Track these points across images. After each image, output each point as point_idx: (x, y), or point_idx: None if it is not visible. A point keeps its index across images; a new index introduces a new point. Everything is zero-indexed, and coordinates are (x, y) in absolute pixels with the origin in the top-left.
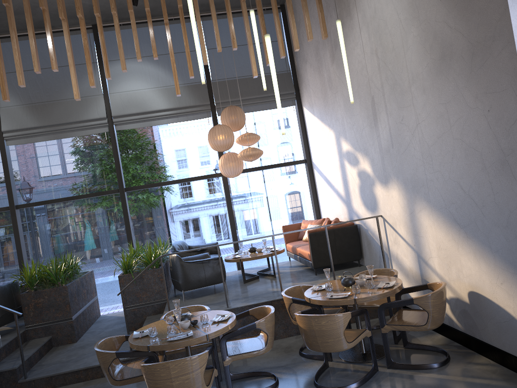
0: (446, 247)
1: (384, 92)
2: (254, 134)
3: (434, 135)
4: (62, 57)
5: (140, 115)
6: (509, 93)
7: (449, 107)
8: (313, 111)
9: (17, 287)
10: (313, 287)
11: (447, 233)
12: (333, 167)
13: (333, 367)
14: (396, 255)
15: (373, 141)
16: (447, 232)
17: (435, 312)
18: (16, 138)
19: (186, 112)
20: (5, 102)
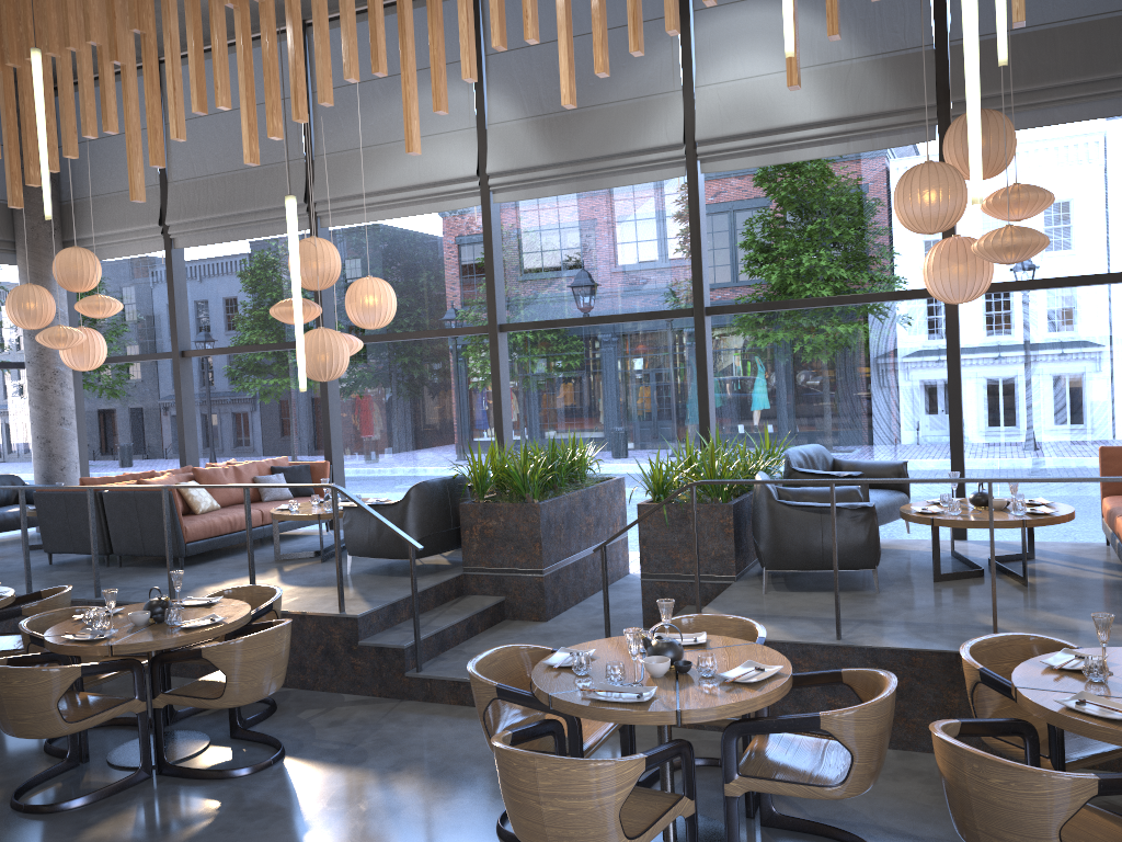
0: None
1: None
2: (1034, 188)
3: None
4: (609, 9)
5: (758, 137)
6: None
7: None
8: None
9: (462, 488)
10: (1057, 654)
11: None
12: None
13: None
14: None
15: None
16: None
17: None
18: (510, 188)
19: (869, 128)
20: (498, 113)
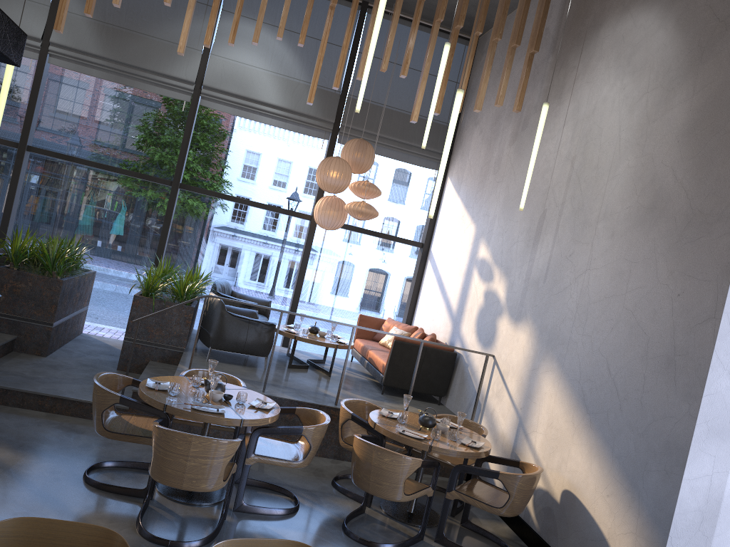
0: (559, 428)
1: (563, 212)
2: (375, 186)
3: (603, 292)
4: None
5: (239, 99)
6: (710, 287)
7: (634, 268)
8: (458, 189)
9: None
10: (382, 410)
11: (567, 412)
12: (456, 270)
13: (369, 515)
14: (491, 410)
15: (522, 263)
16: (568, 410)
17: (518, 498)
18: (65, 58)
19: (299, 120)
20: (70, 5)
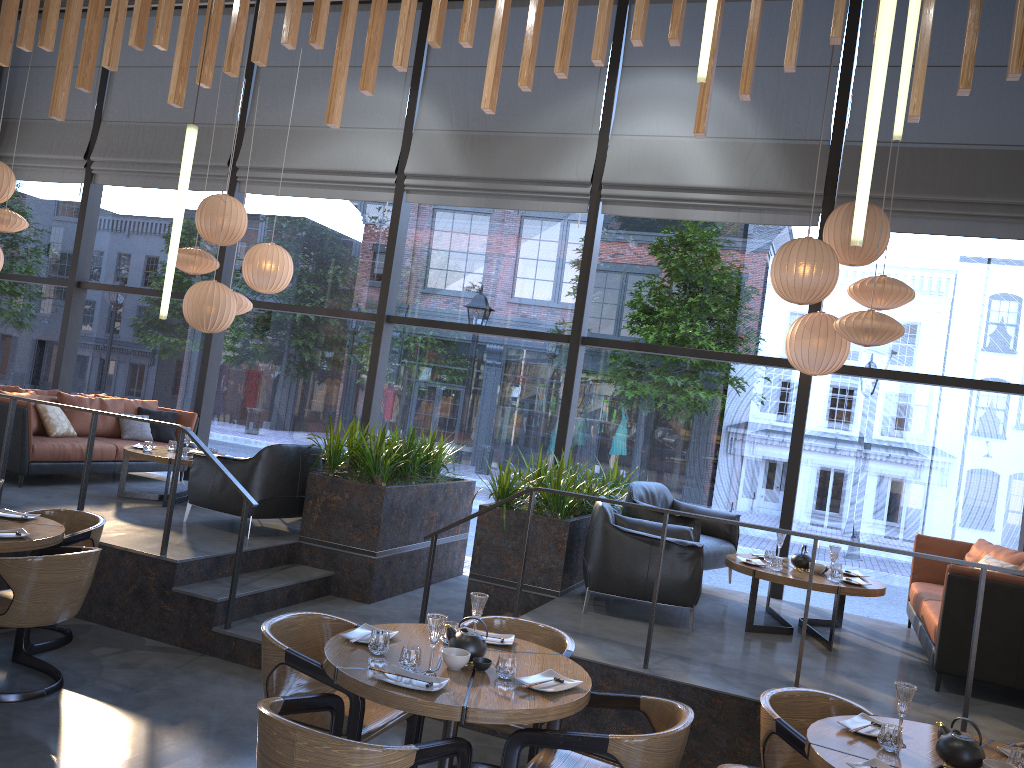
0: None
1: None
2: (898, 282)
3: None
4: (546, 49)
5: (659, 191)
6: None
7: None
8: None
9: (315, 459)
10: (854, 717)
11: None
12: None
13: None
14: None
15: None
16: None
17: None
18: (424, 191)
19: (760, 203)
20: (426, 121)
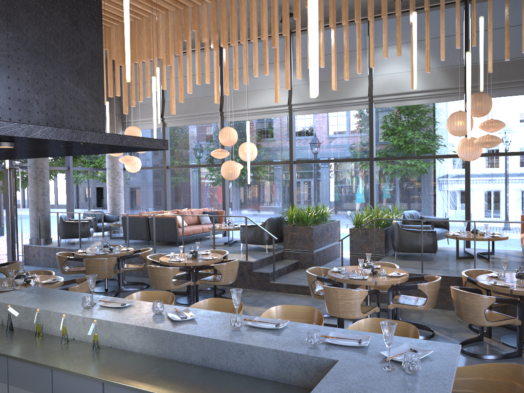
0: None
1: None
2: (498, 121)
3: None
4: (341, 45)
5: (396, 95)
6: None
7: None
8: None
9: (283, 221)
10: (491, 273)
11: None
12: None
13: (486, 342)
14: None
15: None
16: None
17: None
18: (300, 110)
19: (438, 94)
20: (296, 81)
